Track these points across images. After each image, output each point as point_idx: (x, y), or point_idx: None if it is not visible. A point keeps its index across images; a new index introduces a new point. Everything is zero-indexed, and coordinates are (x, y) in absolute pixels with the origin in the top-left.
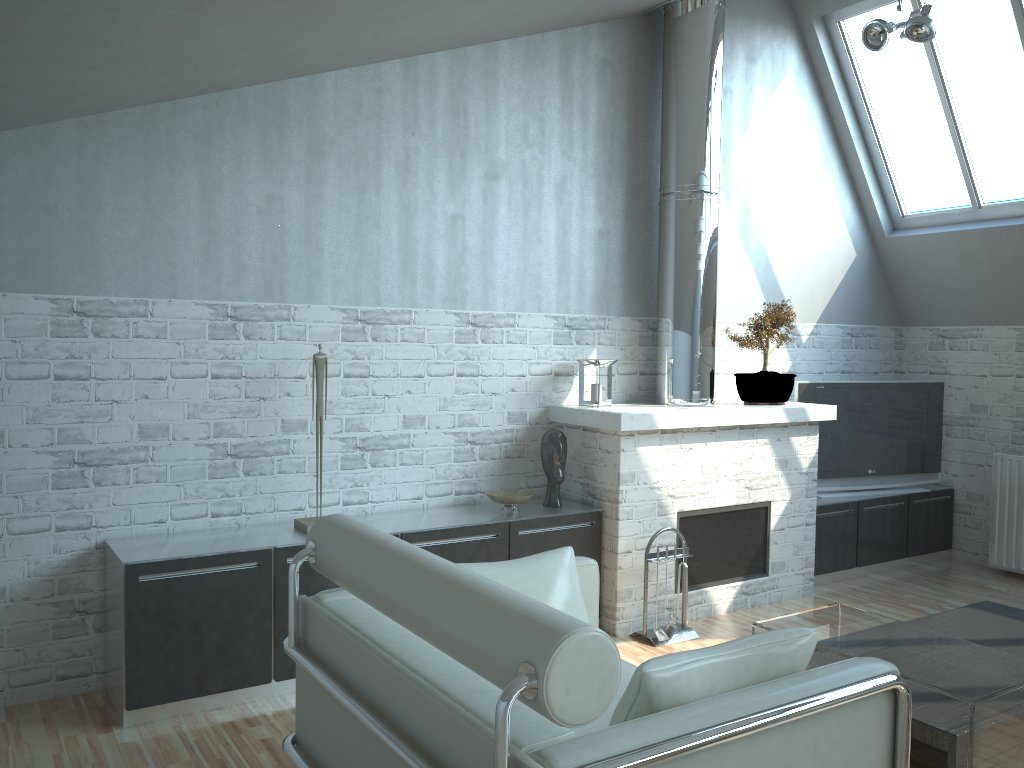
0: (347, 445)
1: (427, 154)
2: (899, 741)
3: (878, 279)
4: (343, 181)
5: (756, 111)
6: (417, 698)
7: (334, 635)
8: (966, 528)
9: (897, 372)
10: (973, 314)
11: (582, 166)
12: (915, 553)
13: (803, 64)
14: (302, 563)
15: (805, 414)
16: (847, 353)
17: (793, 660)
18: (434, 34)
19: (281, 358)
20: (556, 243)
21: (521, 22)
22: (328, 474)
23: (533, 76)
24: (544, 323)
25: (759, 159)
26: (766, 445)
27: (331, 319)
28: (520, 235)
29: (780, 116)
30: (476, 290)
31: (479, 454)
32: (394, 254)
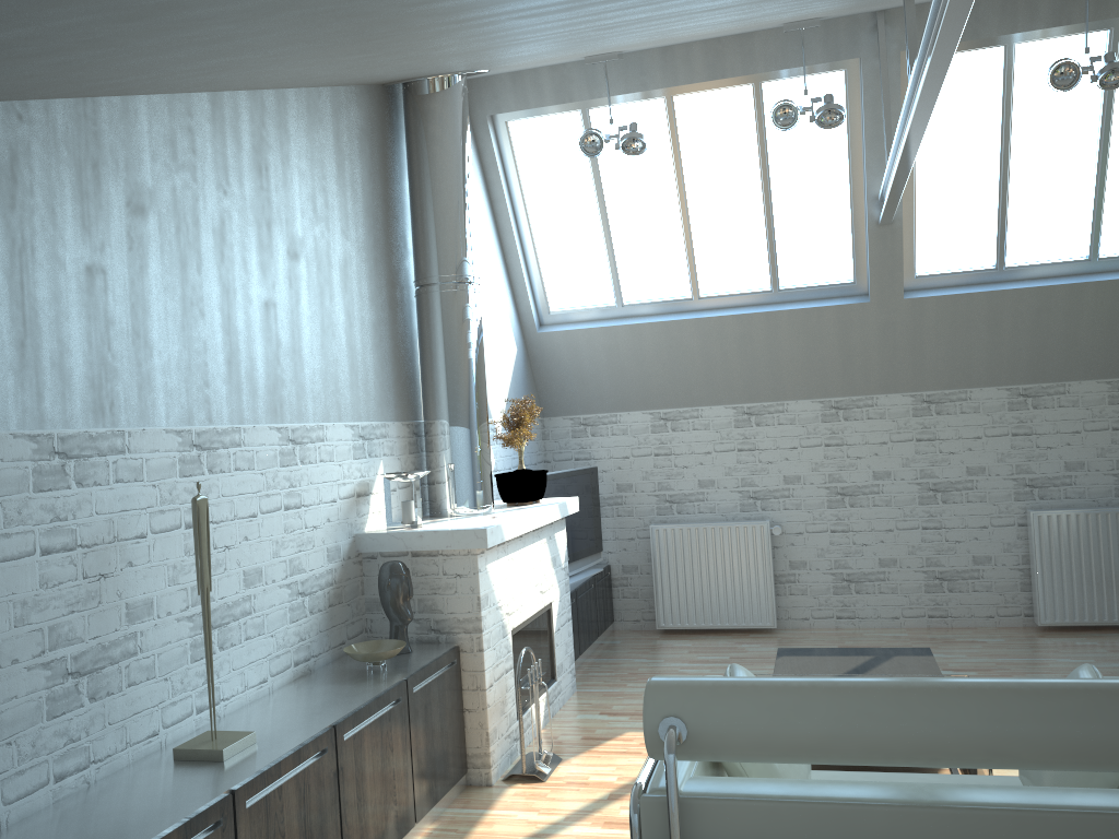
0: (195, 625)
1: (239, 221)
2: None
3: (529, 373)
4: (165, 250)
5: None
6: (1032, 825)
7: (782, 816)
8: (625, 599)
9: (545, 462)
10: (613, 402)
11: (357, 248)
12: (601, 631)
13: (476, 158)
14: (260, 803)
15: (567, 508)
16: None
17: None
18: (311, 72)
19: (119, 510)
20: (346, 338)
21: (357, 74)
22: (179, 673)
23: (315, 137)
24: (345, 434)
25: None
26: (545, 545)
27: (168, 446)
28: (320, 328)
29: None
30: (291, 397)
31: (309, 607)
32: (220, 352)
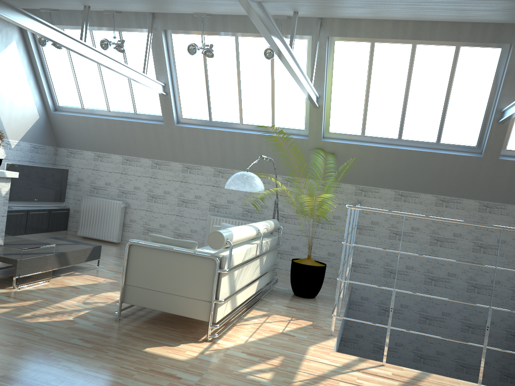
0: None
1: None
2: None
3: (48, 128)
4: None
5: None
6: None
7: None
8: (73, 222)
9: (54, 164)
10: (81, 146)
11: None
12: (51, 231)
13: (21, 39)
14: None
15: (4, 174)
16: (32, 154)
17: None
18: None
19: None
20: None
21: None
22: None
23: None
24: None
25: None
26: None
27: None
28: None
29: (8, 57)
30: None
31: None
32: None
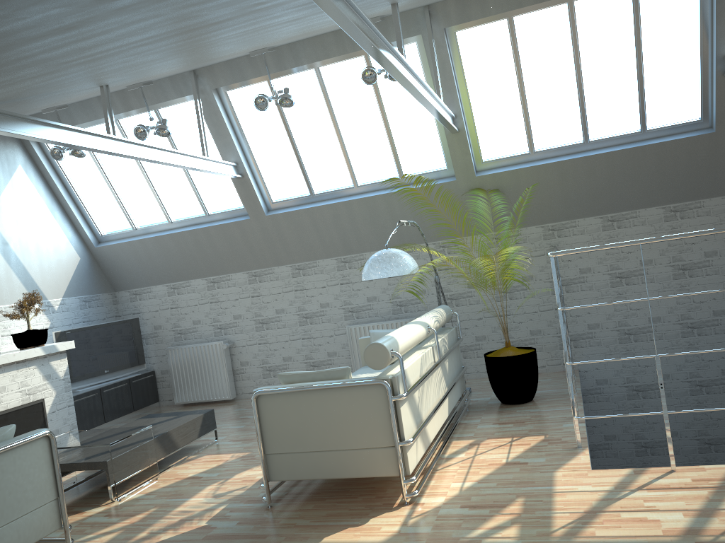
0: None
1: None
2: (53, 454)
3: (96, 269)
4: None
5: (2, 188)
6: None
7: None
8: (164, 388)
9: (117, 316)
10: (146, 281)
11: None
12: (139, 408)
13: (28, 160)
14: None
15: (56, 348)
16: (85, 311)
17: (5, 436)
18: None
19: None
20: None
21: None
22: None
23: None
24: None
25: (9, 214)
26: (35, 369)
27: None
28: None
29: (18, 189)
30: None
31: None
32: None
